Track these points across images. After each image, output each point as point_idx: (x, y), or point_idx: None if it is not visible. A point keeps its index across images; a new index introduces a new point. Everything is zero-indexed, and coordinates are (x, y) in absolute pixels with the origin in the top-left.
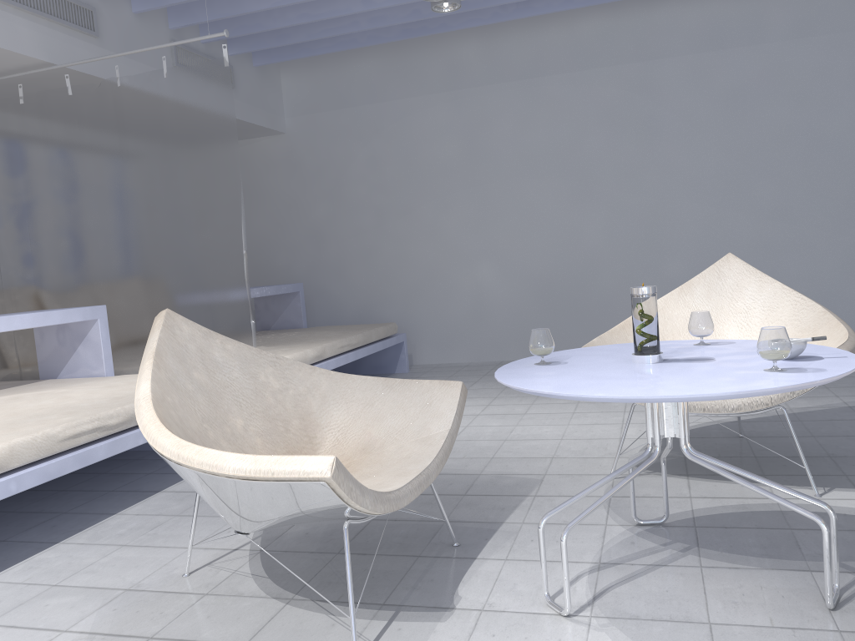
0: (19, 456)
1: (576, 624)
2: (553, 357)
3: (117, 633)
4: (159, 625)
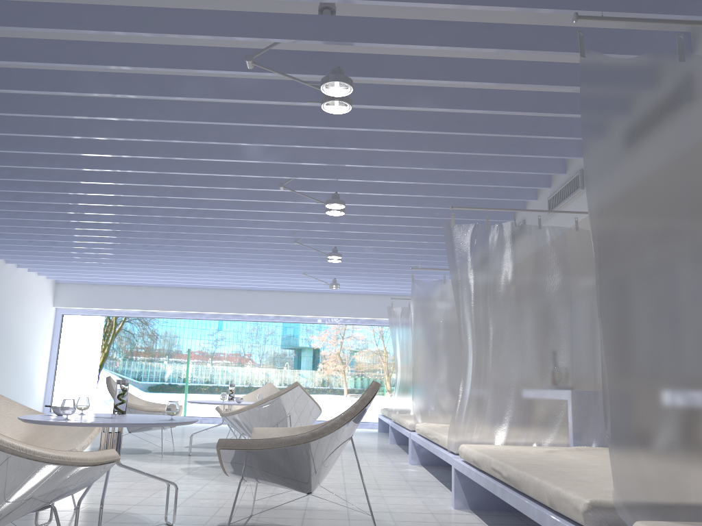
0: (483, 464)
1: (163, 522)
2: (162, 421)
3: (367, 520)
4: (352, 522)
